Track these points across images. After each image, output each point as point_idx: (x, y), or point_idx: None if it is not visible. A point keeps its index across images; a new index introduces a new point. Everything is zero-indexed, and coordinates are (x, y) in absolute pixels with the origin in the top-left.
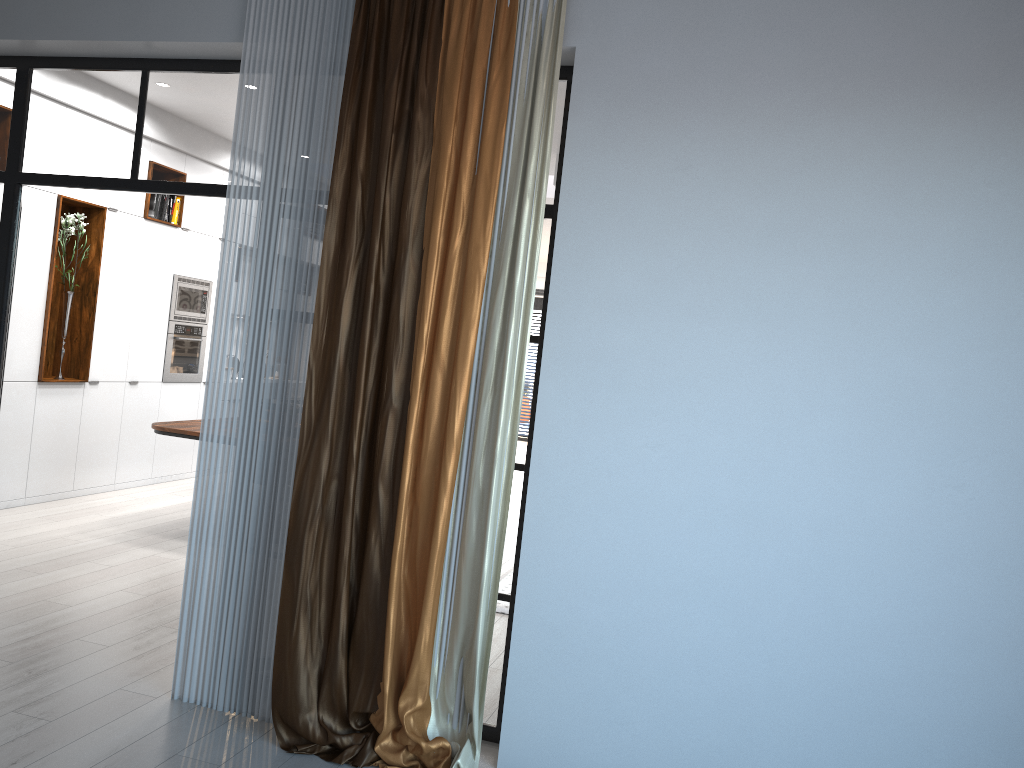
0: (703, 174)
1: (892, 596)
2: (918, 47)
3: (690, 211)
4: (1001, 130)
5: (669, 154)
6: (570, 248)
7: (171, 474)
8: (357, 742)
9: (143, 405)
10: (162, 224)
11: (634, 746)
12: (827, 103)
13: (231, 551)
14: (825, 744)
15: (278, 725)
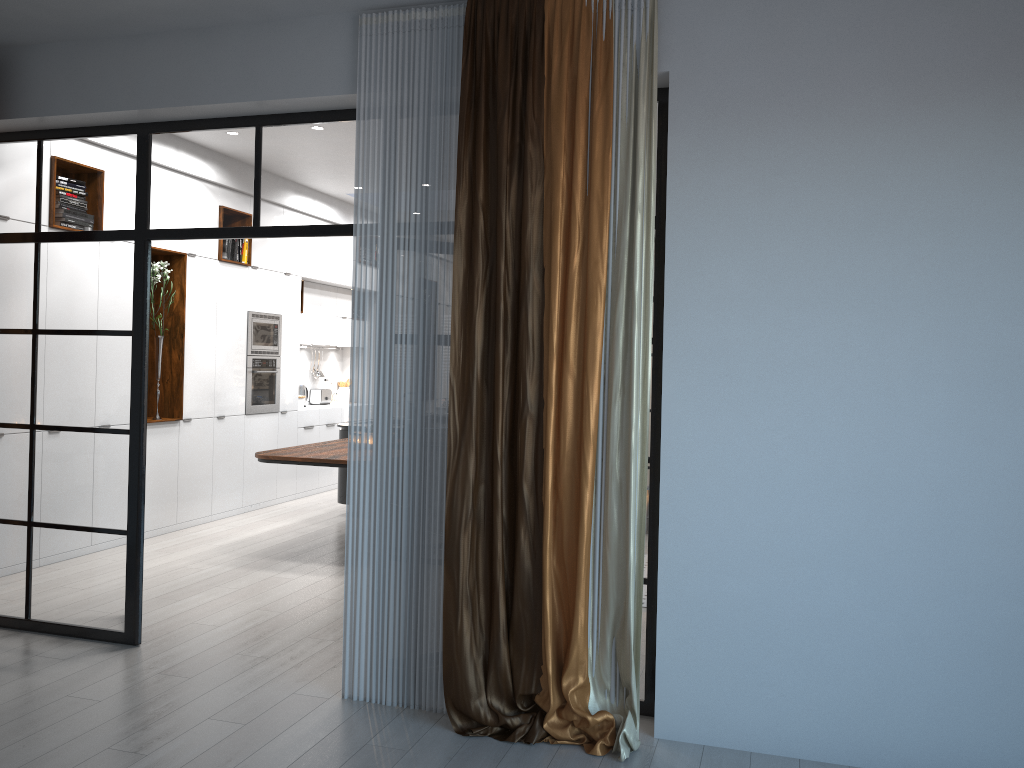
0: (799, 177)
1: (1014, 547)
2: (991, 44)
3: (790, 211)
4: None
5: (766, 161)
6: (680, 255)
7: (259, 502)
8: (525, 722)
9: (230, 438)
10: (234, 264)
11: (782, 705)
12: (910, 102)
13: (386, 558)
14: (963, 688)
15: (451, 712)
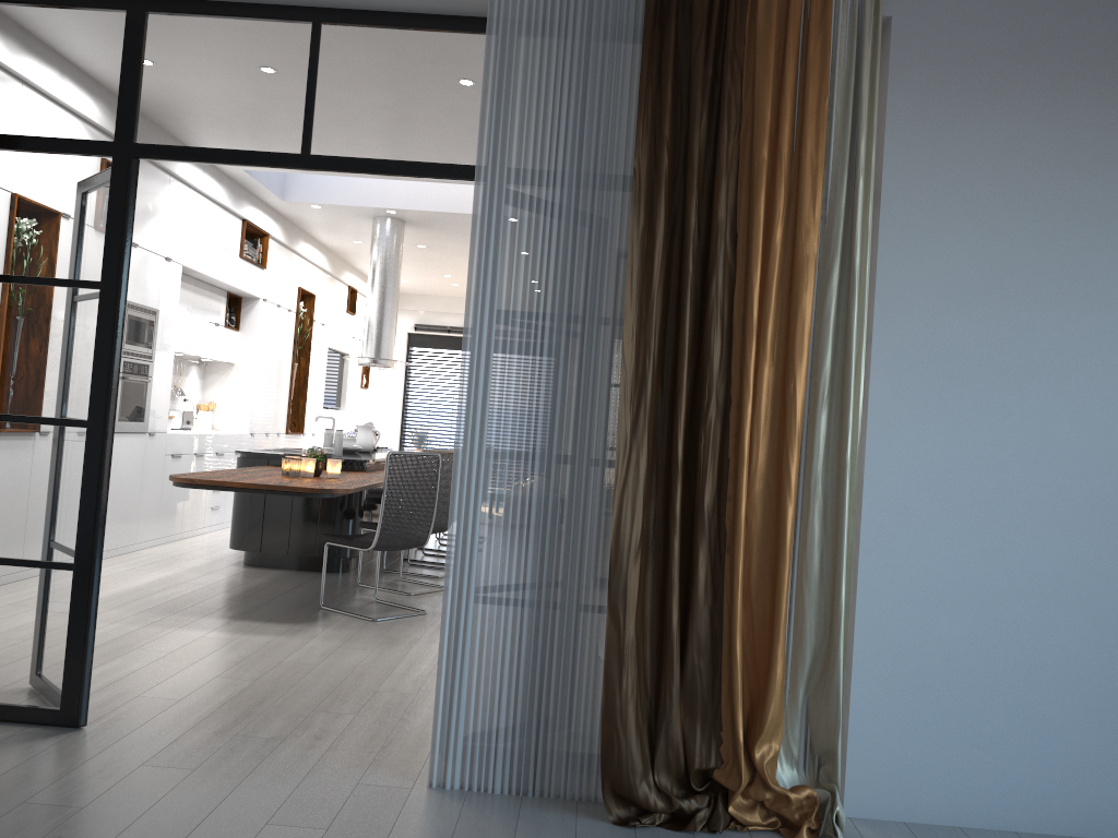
0: (1037, 155)
1: None
2: None
3: (1025, 194)
4: None
5: (1000, 134)
6: (897, 233)
7: (117, 547)
8: (703, 805)
9: None
10: None
11: (997, 769)
12: None
13: (503, 598)
14: None
15: (607, 797)
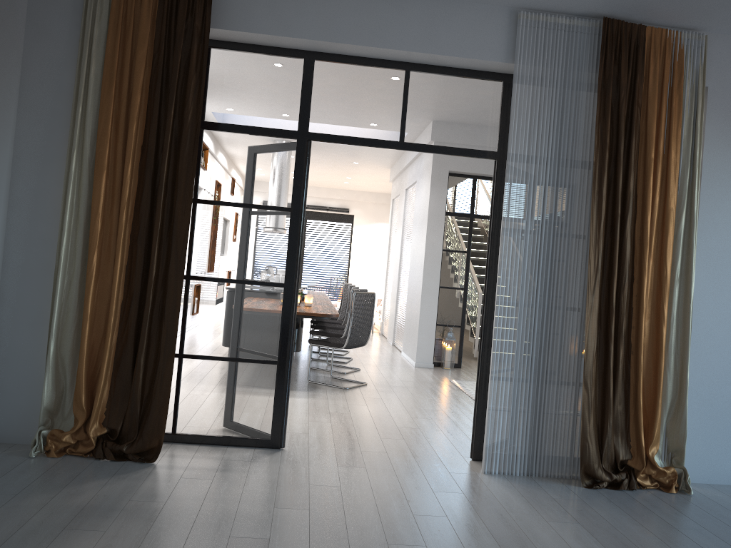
0: None
1: None
2: None
3: None
4: None
5: None
6: (708, 196)
7: None
8: (624, 477)
9: None
10: None
11: None
12: None
13: (521, 377)
14: None
15: (581, 474)
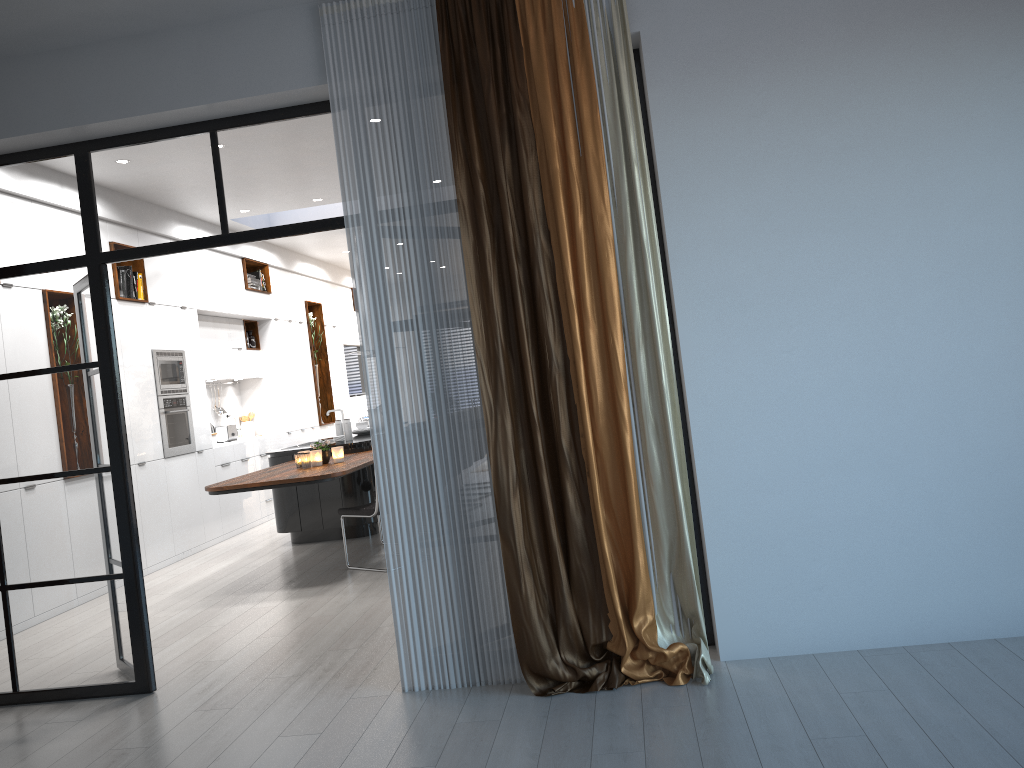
0: (776, 116)
1: (1012, 420)
2: None
3: (772, 148)
4: (1005, 33)
5: (743, 105)
6: (676, 202)
7: (190, 548)
8: (602, 670)
9: (154, 484)
10: (132, 302)
11: (834, 604)
12: (863, 38)
13: (429, 542)
14: (989, 553)
15: (528, 677)
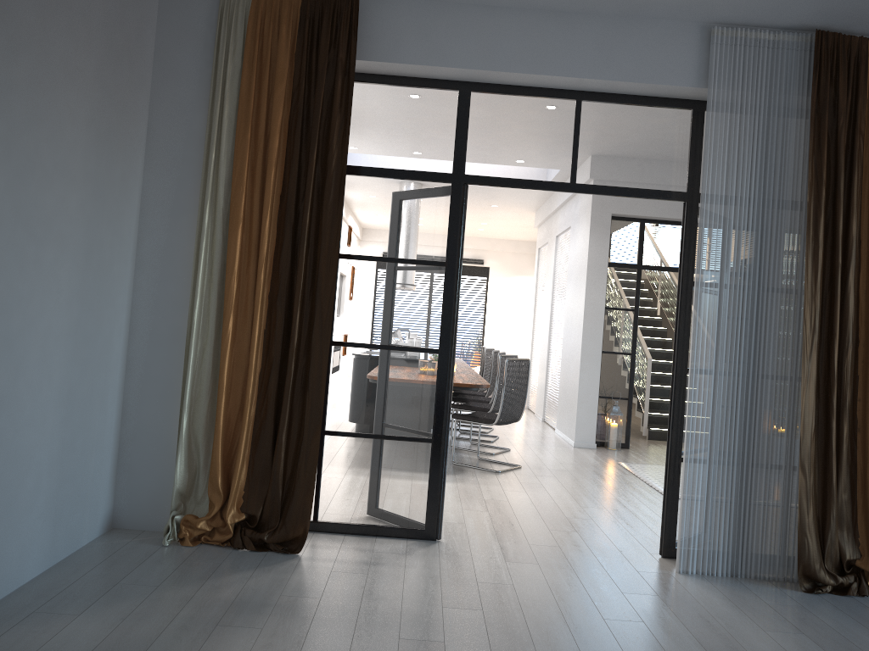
0: None
1: None
2: None
3: None
4: None
5: None
6: None
7: None
8: (852, 580)
9: None
10: None
11: None
12: None
13: (721, 459)
14: None
15: (799, 576)
